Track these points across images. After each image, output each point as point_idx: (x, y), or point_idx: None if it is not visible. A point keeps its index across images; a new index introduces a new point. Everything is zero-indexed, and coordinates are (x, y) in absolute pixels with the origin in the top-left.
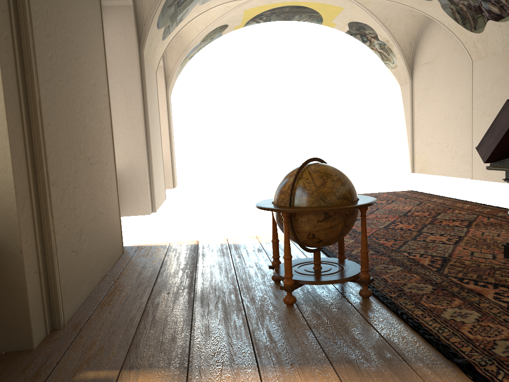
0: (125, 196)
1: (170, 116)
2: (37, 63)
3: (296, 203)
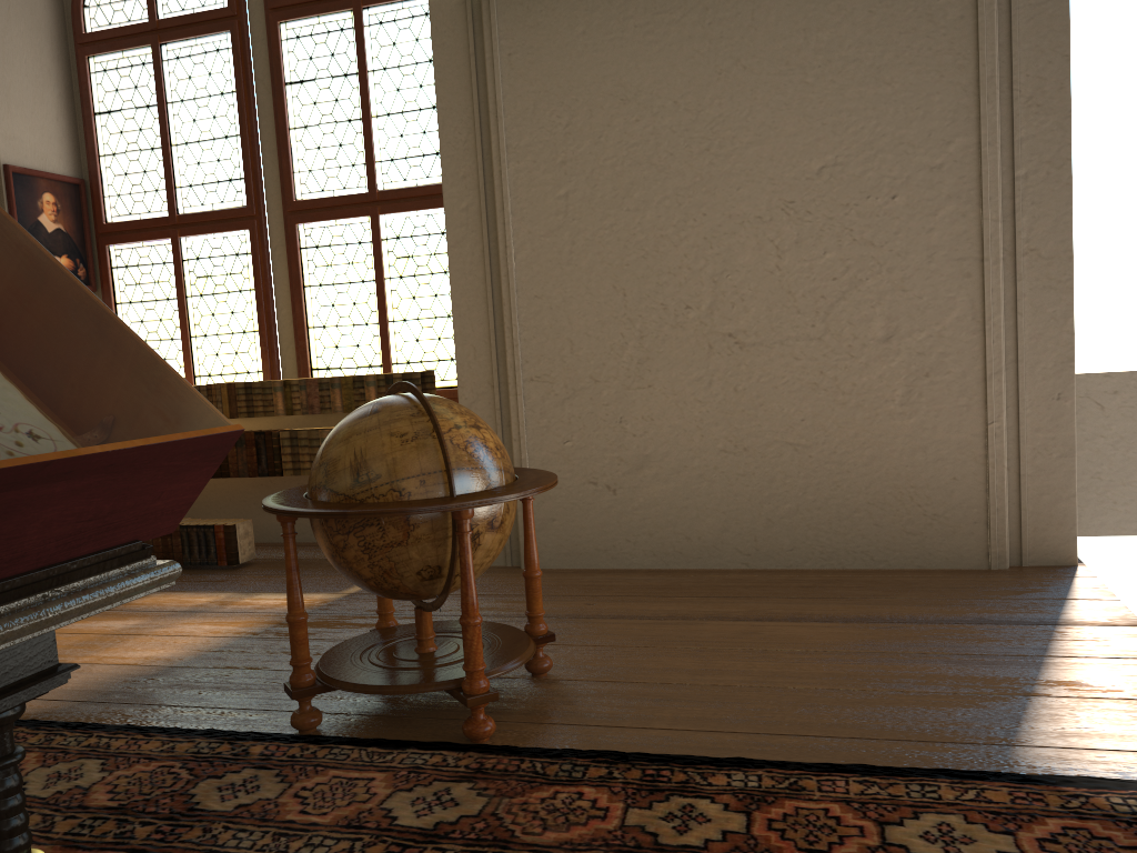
0: None
1: None
2: (507, 222)
3: None
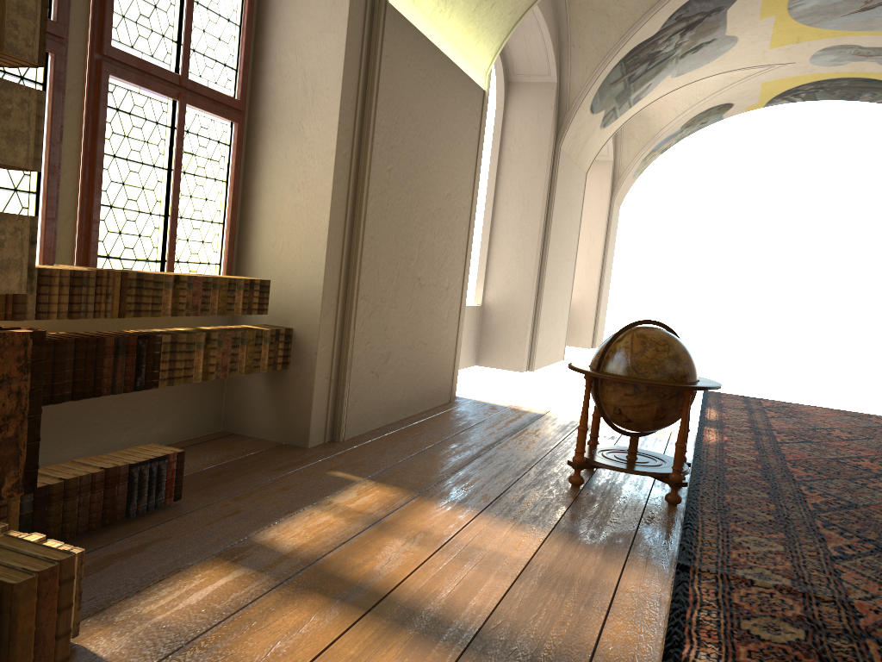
0: (495, 340)
1: (609, 237)
2: (370, 178)
3: (606, 368)
